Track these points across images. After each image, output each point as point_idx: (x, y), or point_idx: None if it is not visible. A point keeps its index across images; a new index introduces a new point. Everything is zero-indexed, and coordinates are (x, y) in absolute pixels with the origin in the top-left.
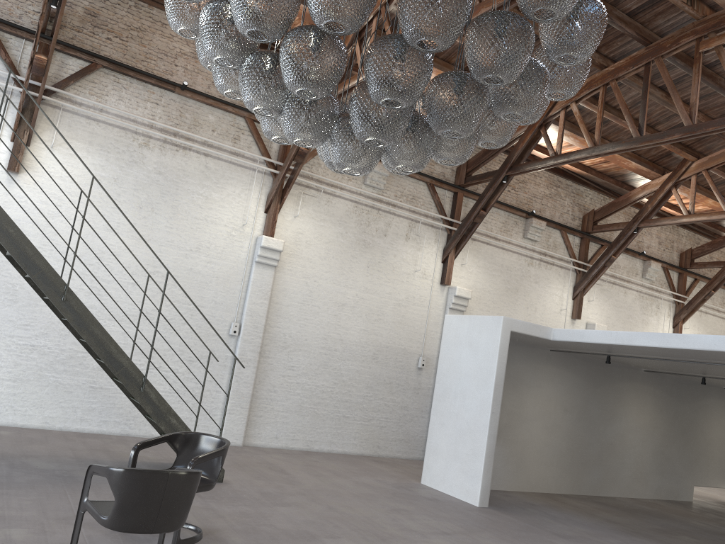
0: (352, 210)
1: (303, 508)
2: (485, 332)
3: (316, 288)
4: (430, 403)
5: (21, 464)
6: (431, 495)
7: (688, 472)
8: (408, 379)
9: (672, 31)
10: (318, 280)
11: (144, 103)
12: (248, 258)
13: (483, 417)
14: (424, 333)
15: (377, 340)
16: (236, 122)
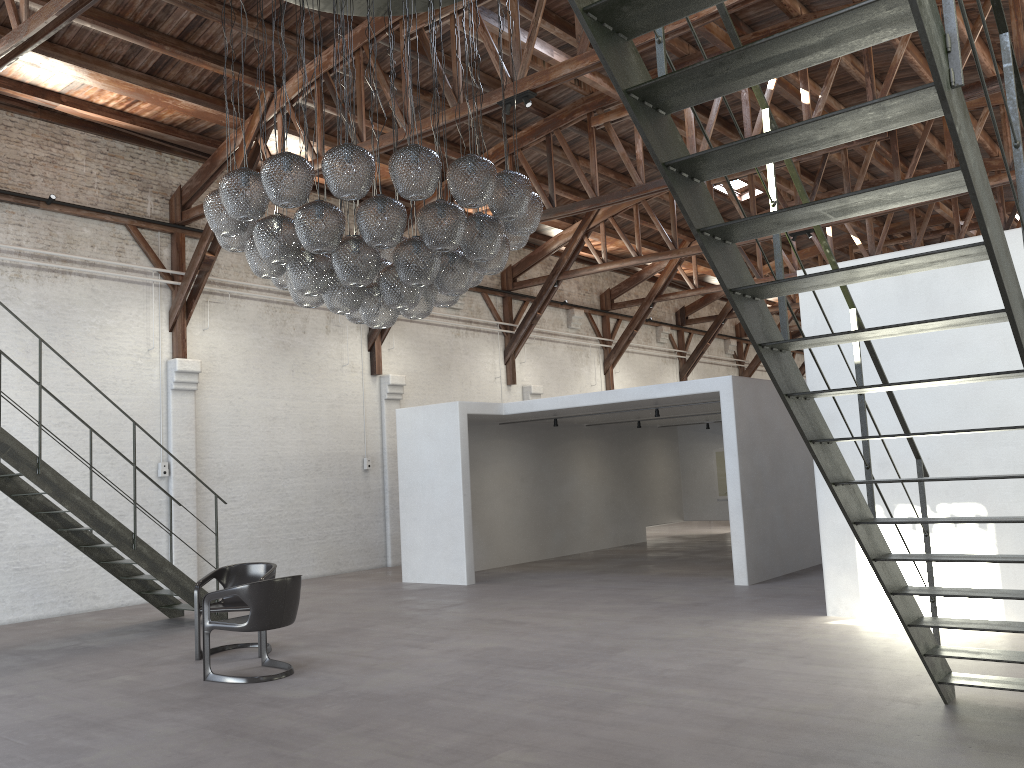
0: (264, 311)
1: (323, 618)
2: (443, 420)
3: (243, 406)
4: (383, 505)
5: (21, 651)
6: (420, 587)
7: (639, 514)
8: (356, 484)
9: (565, 102)
10: (243, 396)
11: (4, 226)
12: (162, 387)
13: (456, 501)
14: (364, 432)
15: (316, 449)
16: (116, 231)
